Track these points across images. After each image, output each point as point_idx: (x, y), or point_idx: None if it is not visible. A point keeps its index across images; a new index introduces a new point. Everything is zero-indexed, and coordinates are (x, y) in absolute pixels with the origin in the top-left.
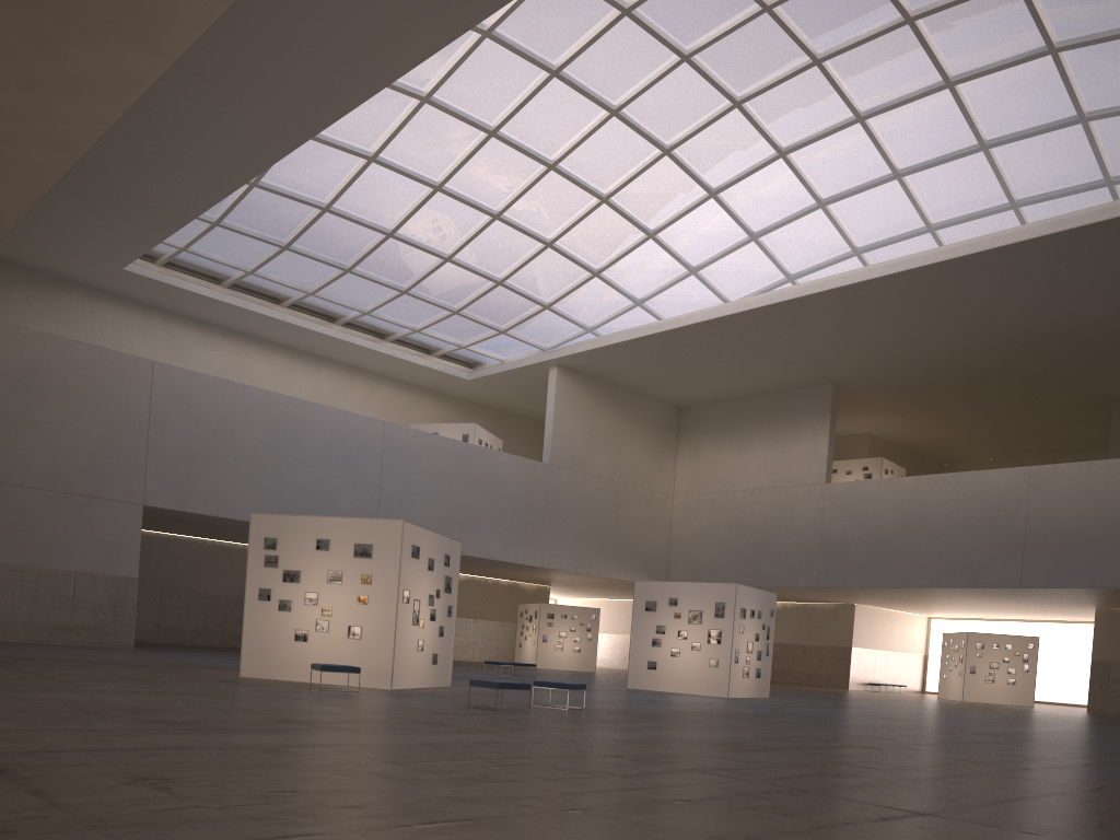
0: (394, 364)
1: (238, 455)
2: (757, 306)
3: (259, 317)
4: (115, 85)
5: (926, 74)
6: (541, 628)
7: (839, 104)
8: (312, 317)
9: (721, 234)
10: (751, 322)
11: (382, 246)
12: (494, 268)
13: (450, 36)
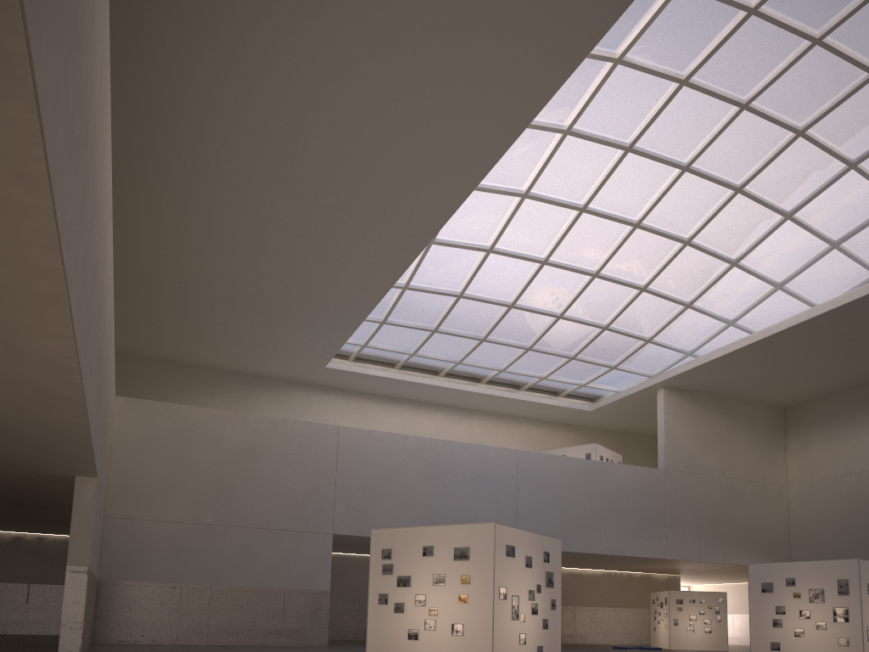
0: (528, 407)
1: (403, 489)
2: (846, 302)
3: (423, 386)
4: (3, 76)
5: None
6: (672, 612)
7: None
8: (462, 381)
9: (801, 249)
10: (843, 317)
11: (506, 316)
12: (599, 317)
13: (522, 125)
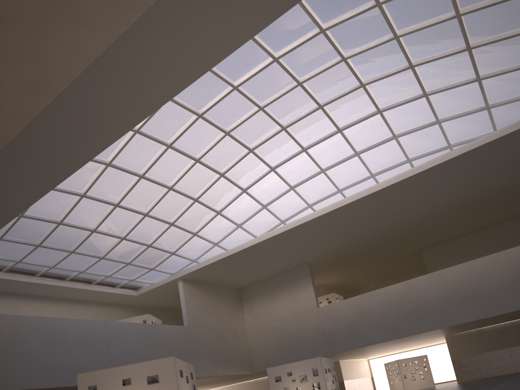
0: (98, 295)
1: (29, 353)
2: (276, 234)
3: (25, 283)
4: (114, 14)
5: (330, 128)
6: None
7: (294, 145)
8: (52, 279)
9: (250, 207)
10: (273, 241)
11: (89, 237)
12: (146, 239)
13: (135, 122)
